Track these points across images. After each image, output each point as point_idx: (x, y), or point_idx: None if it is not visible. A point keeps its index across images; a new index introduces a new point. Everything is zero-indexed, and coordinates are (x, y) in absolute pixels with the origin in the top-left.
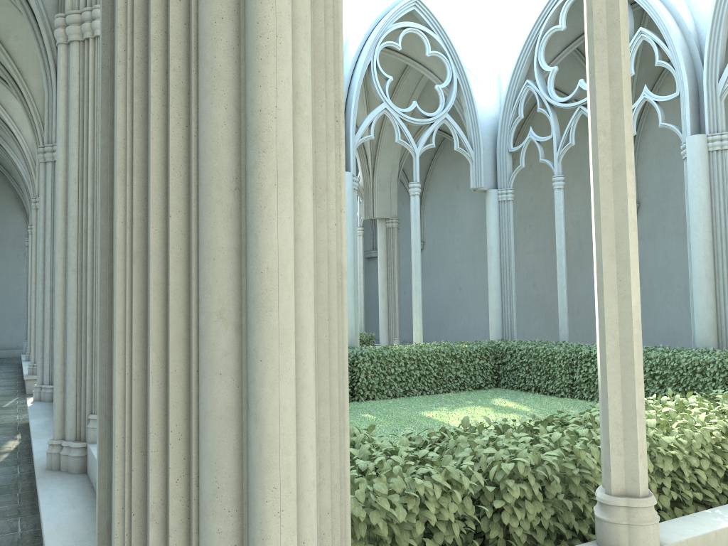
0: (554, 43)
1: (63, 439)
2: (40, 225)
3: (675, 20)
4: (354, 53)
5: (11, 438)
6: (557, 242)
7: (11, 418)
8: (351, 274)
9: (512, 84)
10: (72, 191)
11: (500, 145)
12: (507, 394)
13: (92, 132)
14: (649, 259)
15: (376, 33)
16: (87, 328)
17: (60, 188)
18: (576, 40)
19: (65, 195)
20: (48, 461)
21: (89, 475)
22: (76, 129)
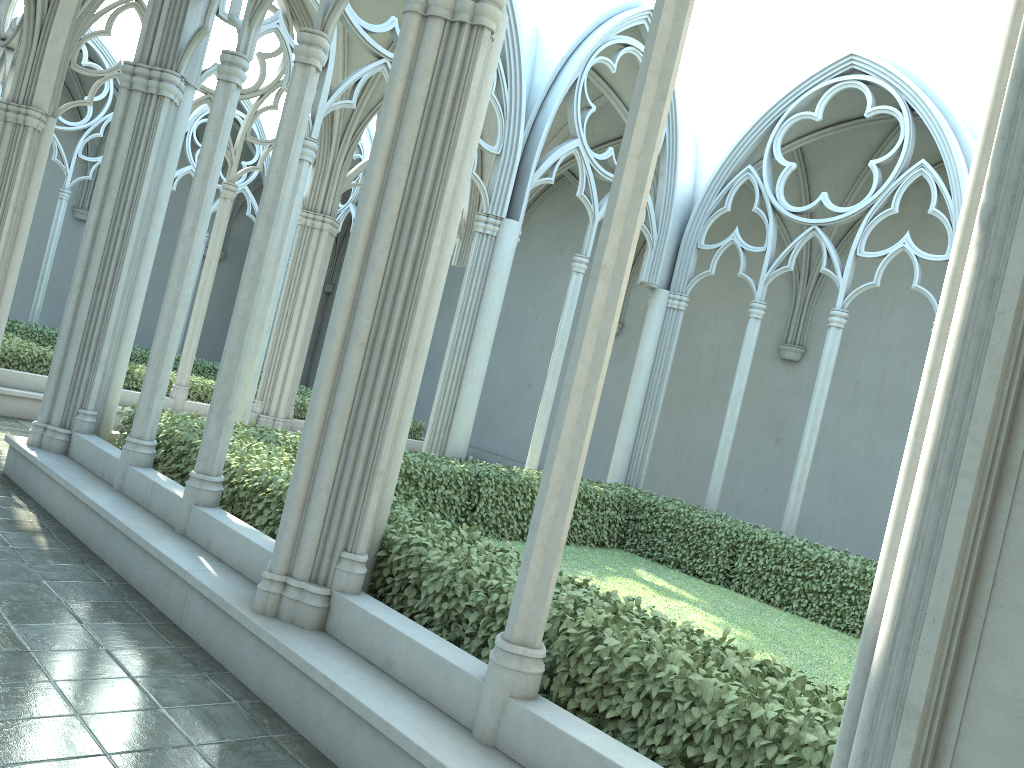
0: (790, 128)
1: (287, 575)
2: (100, 182)
3: (967, 168)
4: (559, 59)
5: (9, 502)
6: (736, 384)
7: None
8: (486, 360)
9: (727, 164)
10: (385, 232)
11: (688, 235)
12: (642, 563)
13: (437, 159)
14: (799, 421)
15: (596, 42)
16: (366, 432)
17: (366, 222)
18: (814, 133)
19: (369, 232)
20: (261, 602)
21: (346, 640)
22: (411, 145)
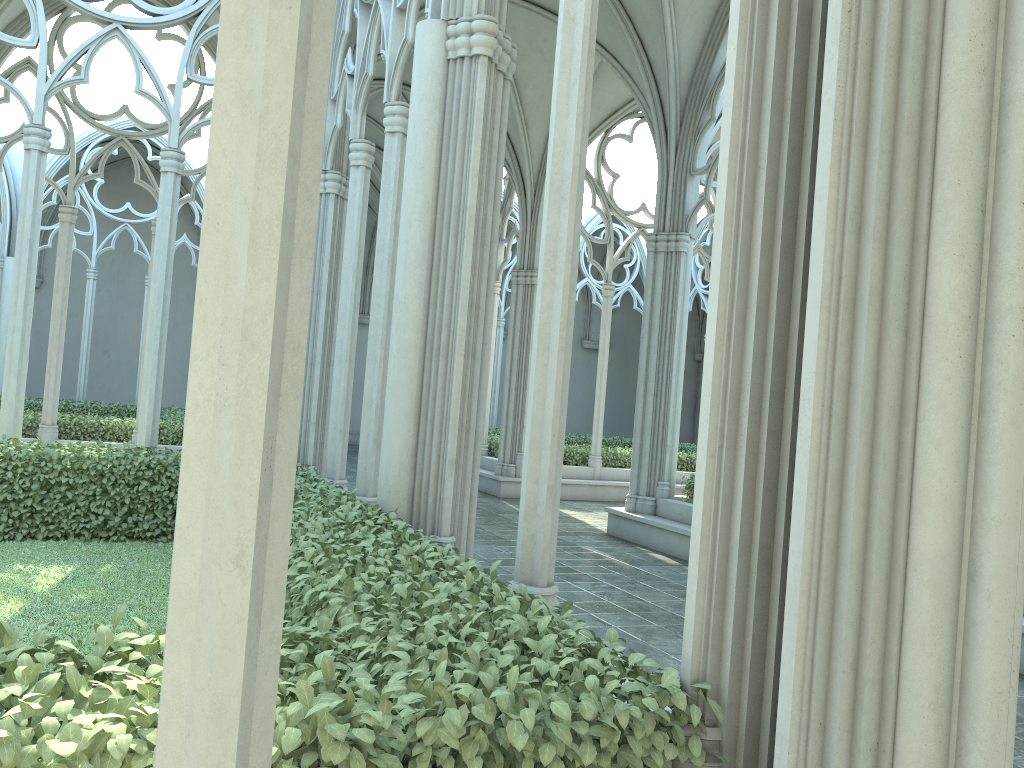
0: None
1: None
2: (645, 320)
3: None
4: None
5: (639, 550)
6: None
7: (571, 526)
8: None
9: None
10: None
11: None
12: None
13: None
14: None
15: None
16: None
17: None
18: None
19: None
20: None
21: None
22: None
